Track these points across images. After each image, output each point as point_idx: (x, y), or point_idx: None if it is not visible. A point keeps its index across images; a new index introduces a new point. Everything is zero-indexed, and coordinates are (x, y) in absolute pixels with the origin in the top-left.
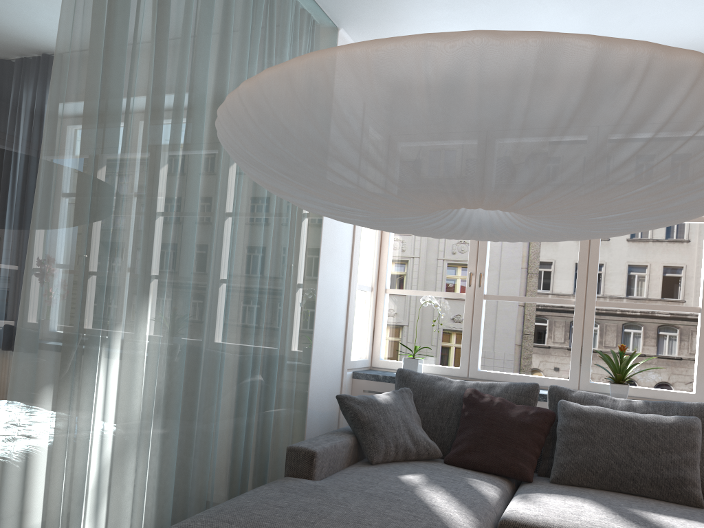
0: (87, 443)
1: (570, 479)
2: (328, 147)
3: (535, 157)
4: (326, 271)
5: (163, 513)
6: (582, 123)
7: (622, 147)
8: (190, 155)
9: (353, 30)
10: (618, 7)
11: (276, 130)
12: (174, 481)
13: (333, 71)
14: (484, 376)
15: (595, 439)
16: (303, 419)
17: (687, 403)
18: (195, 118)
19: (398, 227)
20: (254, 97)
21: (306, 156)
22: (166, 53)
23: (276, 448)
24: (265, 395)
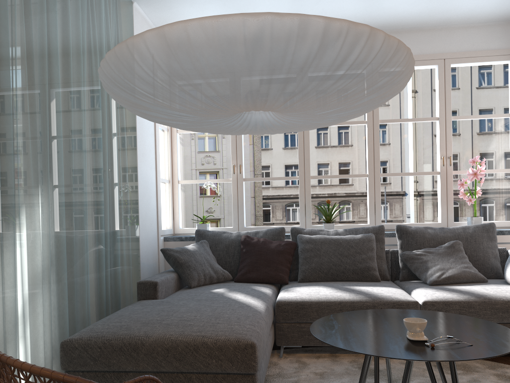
0: (17, 283)
1: (309, 278)
2: (184, 75)
3: (296, 78)
4: (142, 169)
5: (65, 330)
6: (319, 59)
7: (337, 72)
8: (56, 89)
9: (143, 3)
10: None
11: (152, 66)
12: (69, 309)
13: (192, 32)
14: (249, 230)
15: (321, 253)
16: (138, 268)
17: (366, 227)
18: (56, 63)
19: (208, 127)
20: (139, 47)
21: (169, 81)
22: (34, 18)
23: (125, 288)
24: (115, 252)
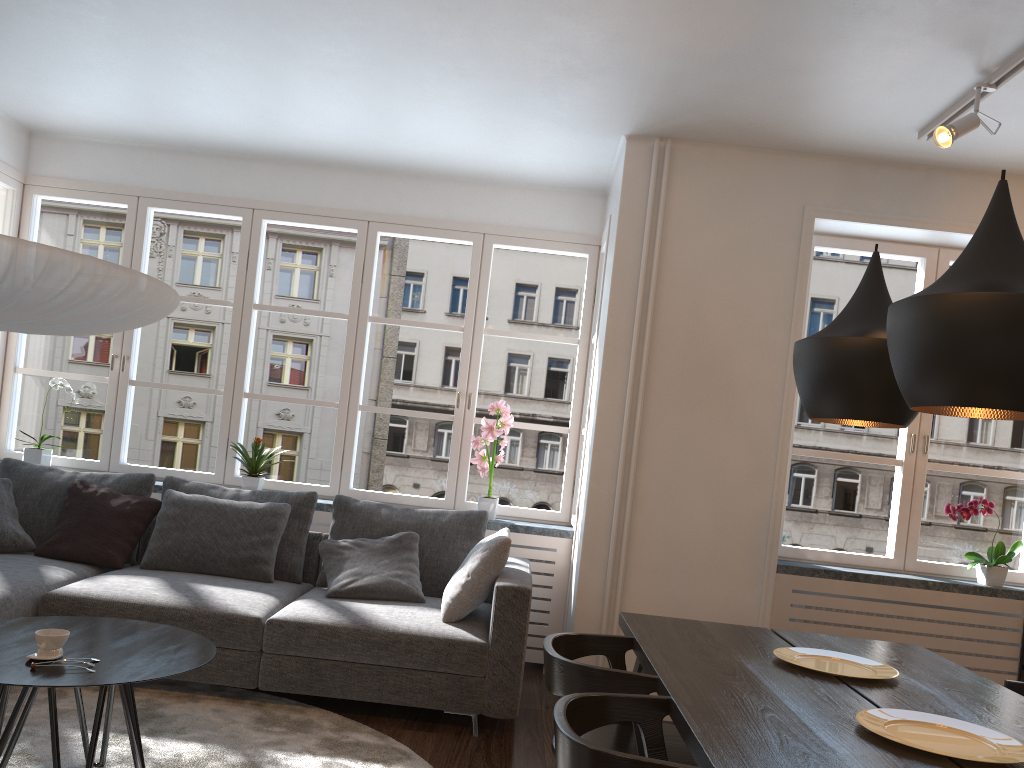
0: None
1: (158, 563)
2: None
3: None
4: None
5: None
6: None
7: None
8: None
9: None
10: (225, 102)
11: None
12: None
13: None
14: (126, 470)
15: (187, 525)
16: None
17: (289, 492)
18: None
19: None
20: None
21: None
22: None
23: None
24: None
